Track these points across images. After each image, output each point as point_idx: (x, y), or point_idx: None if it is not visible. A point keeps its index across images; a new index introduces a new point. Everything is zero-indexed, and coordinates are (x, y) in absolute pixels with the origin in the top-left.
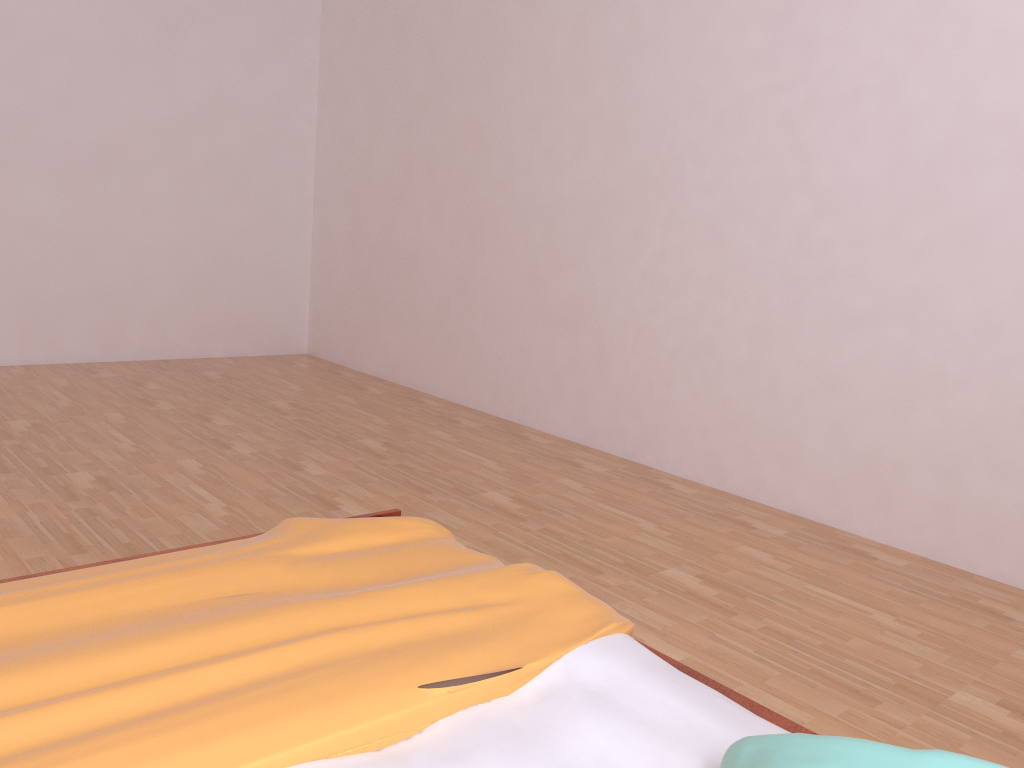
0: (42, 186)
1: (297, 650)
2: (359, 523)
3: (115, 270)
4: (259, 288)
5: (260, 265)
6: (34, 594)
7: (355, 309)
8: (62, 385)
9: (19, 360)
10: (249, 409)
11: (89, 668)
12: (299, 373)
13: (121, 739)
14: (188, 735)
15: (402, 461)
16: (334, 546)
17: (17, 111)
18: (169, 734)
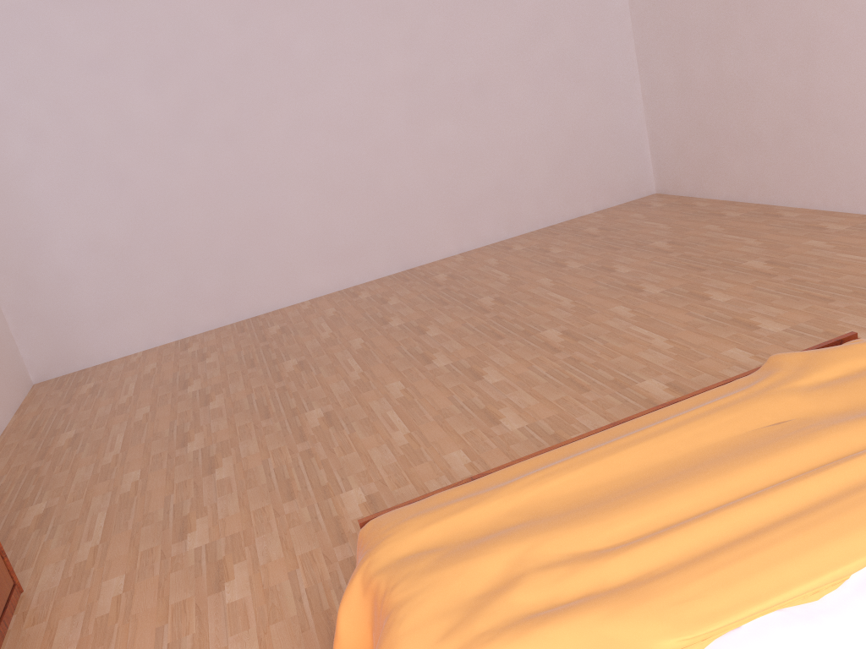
0: (444, 121)
1: (861, 464)
2: (837, 352)
3: (503, 167)
4: (608, 150)
5: (605, 131)
6: (639, 437)
7: (695, 147)
8: (494, 263)
9: (456, 250)
10: (638, 254)
11: (718, 487)
12: (659, 213)
13: (780, 536)
14: (825, 532)
15: (791, 275)
16: (827, 374)
17: (417, 71)
18: (811, 531)
